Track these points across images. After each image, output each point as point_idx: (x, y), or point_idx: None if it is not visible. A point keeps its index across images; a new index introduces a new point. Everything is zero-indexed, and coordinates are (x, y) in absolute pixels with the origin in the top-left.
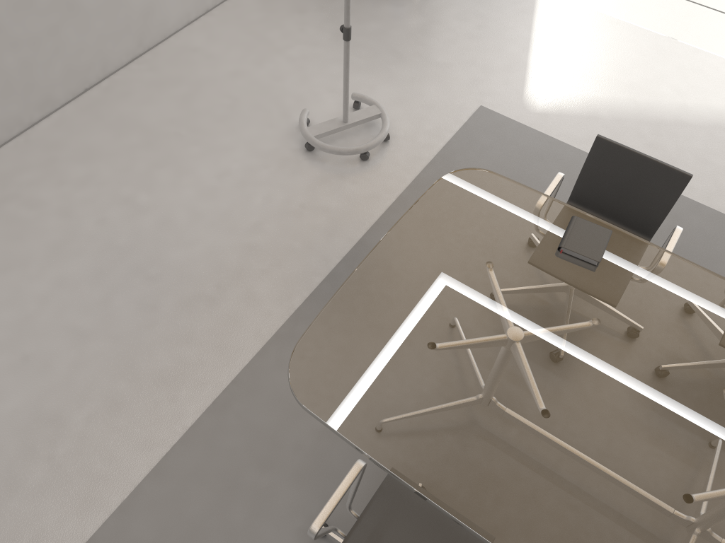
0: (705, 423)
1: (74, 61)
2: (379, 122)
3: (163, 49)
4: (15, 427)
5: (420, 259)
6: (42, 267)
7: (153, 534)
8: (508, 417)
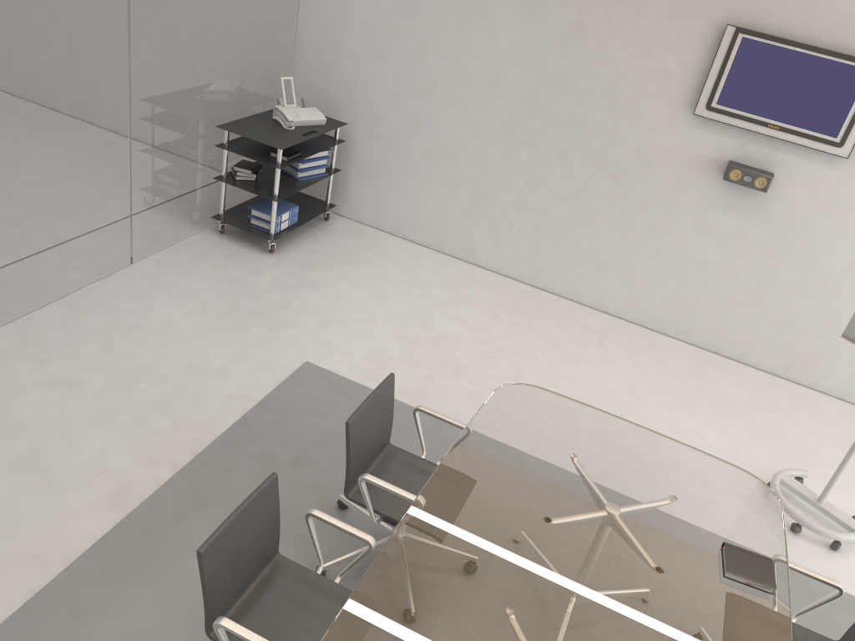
0: (591, 638)
1: (727, 330)
2: (851, 542)
3: (796, 387)
4: (446, 359)
5: (647, 451)
6: (556, 354)
7: (399, 422)
8: (532, 492)
